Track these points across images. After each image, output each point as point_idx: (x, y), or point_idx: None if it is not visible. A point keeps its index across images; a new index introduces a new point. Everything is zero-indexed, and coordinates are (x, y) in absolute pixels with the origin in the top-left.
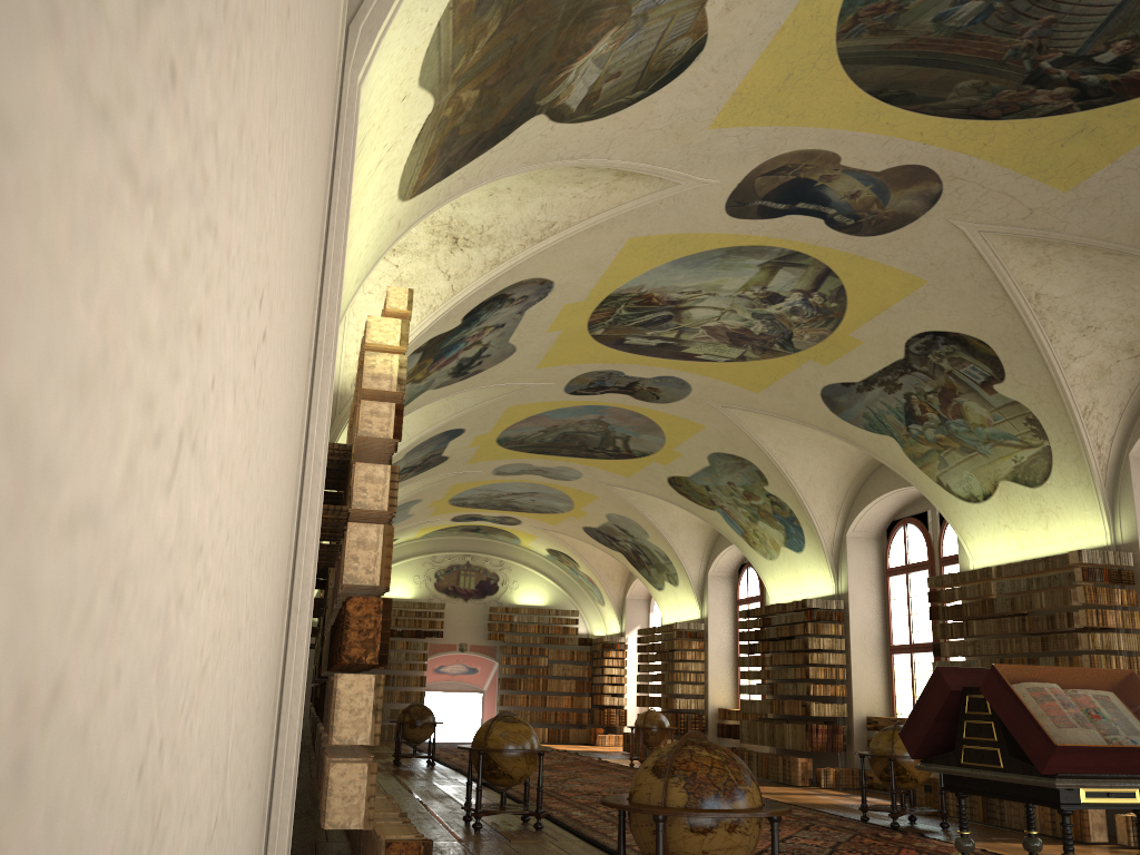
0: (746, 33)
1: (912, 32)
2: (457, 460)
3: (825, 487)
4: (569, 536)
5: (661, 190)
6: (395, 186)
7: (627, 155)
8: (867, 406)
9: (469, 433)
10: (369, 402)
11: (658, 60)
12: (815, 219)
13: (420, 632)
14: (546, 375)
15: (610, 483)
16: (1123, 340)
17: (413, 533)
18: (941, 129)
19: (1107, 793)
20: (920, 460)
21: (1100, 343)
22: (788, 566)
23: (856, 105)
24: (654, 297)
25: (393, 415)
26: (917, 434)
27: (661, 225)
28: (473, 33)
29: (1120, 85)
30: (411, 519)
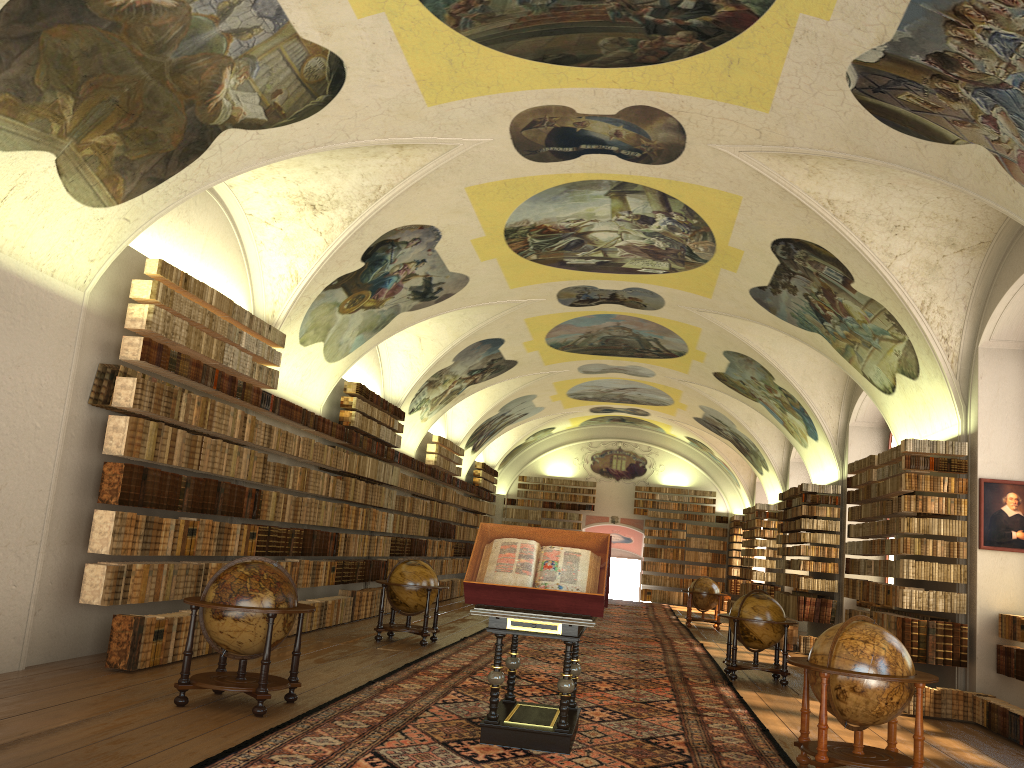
0: (369, 44)
1: (514, 15)
2: (529, 362)
3: (821, 380)
4: (690, 425)
5: (447, 152)
6: (71, 203)
7: (374, 135)
8: (788, 307)
9: (511, 341)
10: (127, 337)
11: (308, 75)
12: (608, 156)
13: (575, 505)
14: (528, 293)
15: (680, 379)
16: (939, 235)
17: (567, 423)
18: (626, 76)
19: (531, 624)
20: (845, 355)
21: (916, 240)
22: (815, 453)
23: (536, 70)
24: (548, 227)
25: (141, 345)
26: (832, 331)
27: (482, 175)
28: (45, 111)
29: (721, 23)
30: (546, 411)
